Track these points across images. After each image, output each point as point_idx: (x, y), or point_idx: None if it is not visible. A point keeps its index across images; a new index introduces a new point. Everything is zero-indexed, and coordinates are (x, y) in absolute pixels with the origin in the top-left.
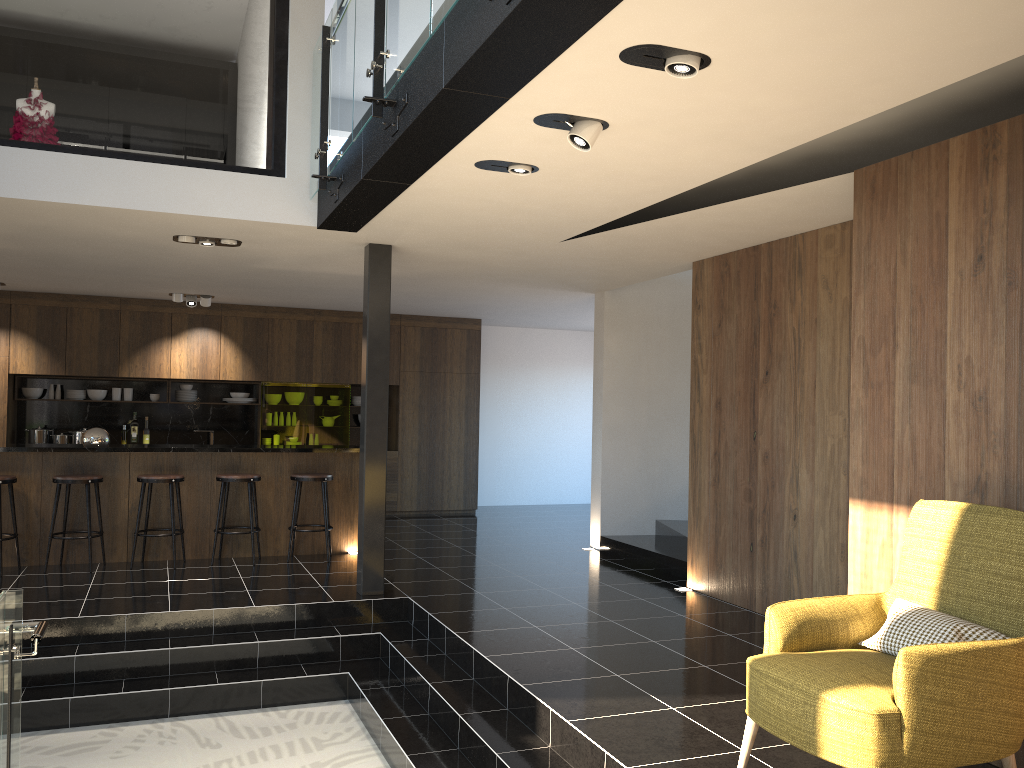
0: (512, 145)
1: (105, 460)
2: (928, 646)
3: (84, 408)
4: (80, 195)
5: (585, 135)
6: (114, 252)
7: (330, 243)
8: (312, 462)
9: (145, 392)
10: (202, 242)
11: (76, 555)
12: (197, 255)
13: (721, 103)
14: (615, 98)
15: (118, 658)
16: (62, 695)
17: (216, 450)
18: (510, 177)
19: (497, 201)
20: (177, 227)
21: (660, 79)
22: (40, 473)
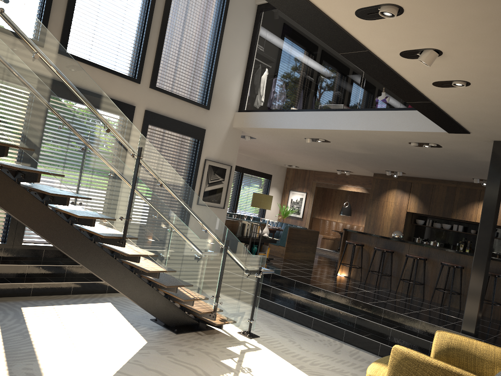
0: (425, 71)
1: (399, 245)
2: (411, 351)
3: (441, 232)
4: (354, 126)
5: (421, 58)
6: (406, 153)
7: (476, 142)
8: (499, 267)
9: (471, 229)
10: (423, 145)
11: (382, 283)
12: (437, 153)
13: (459, 20)
14: (407, 36)
15: (338, 312)
16: (312, 316)
17: (445, 249)
18: (466, 89)
19: (495, 105)
20: (400, 138)
21: (400, 21)
22: (375, 245)
